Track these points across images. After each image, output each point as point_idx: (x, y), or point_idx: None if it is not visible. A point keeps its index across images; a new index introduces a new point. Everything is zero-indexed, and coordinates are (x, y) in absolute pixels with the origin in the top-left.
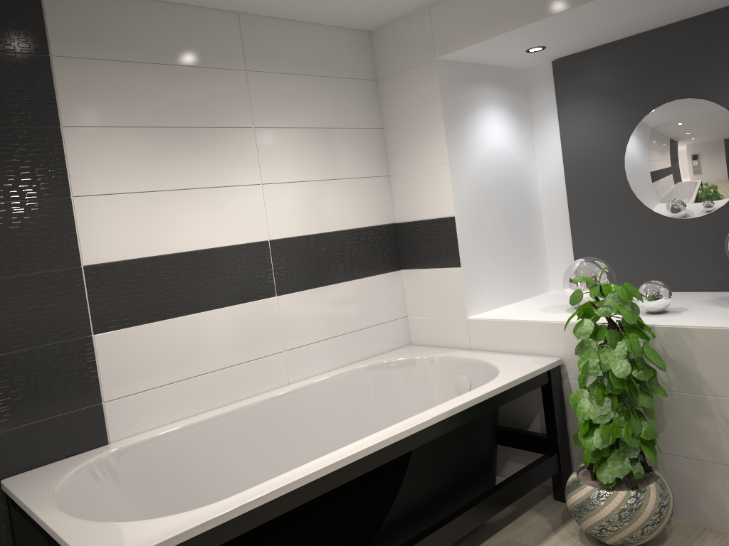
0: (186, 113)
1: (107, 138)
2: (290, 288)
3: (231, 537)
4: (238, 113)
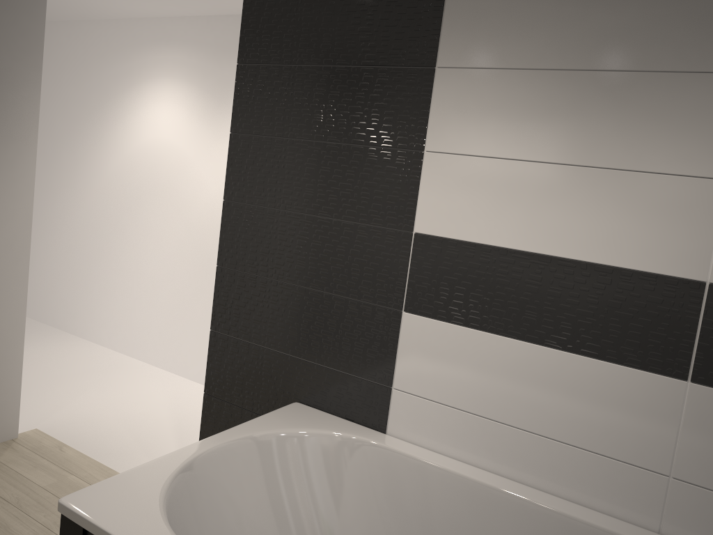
0: (611, 48)
1: (483, 84)
2: None
3: None
4: None
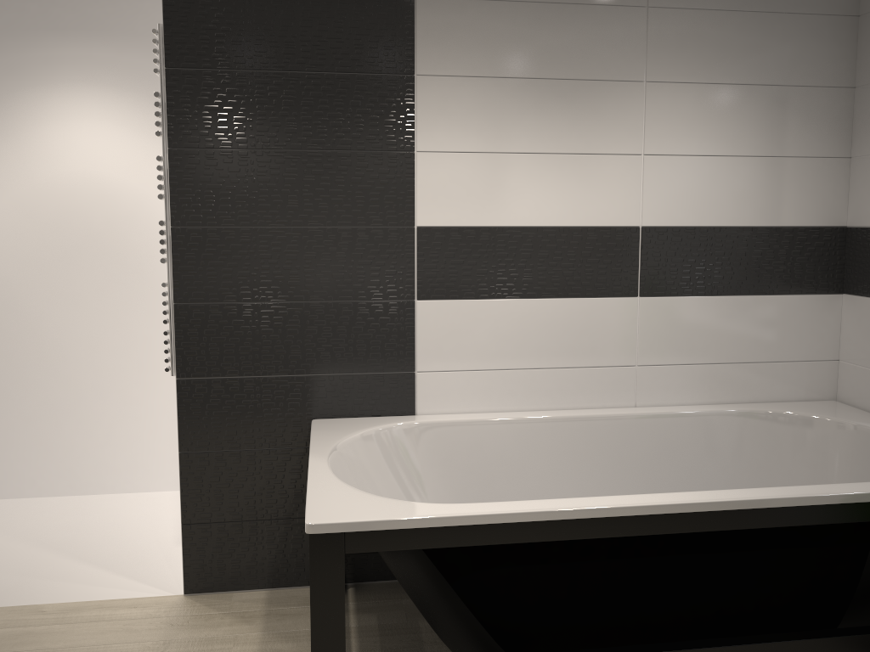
0: (558, 62)
1: (461, 90)
2: (660, 290)
3: (450, 545)
4: (627, 62)
